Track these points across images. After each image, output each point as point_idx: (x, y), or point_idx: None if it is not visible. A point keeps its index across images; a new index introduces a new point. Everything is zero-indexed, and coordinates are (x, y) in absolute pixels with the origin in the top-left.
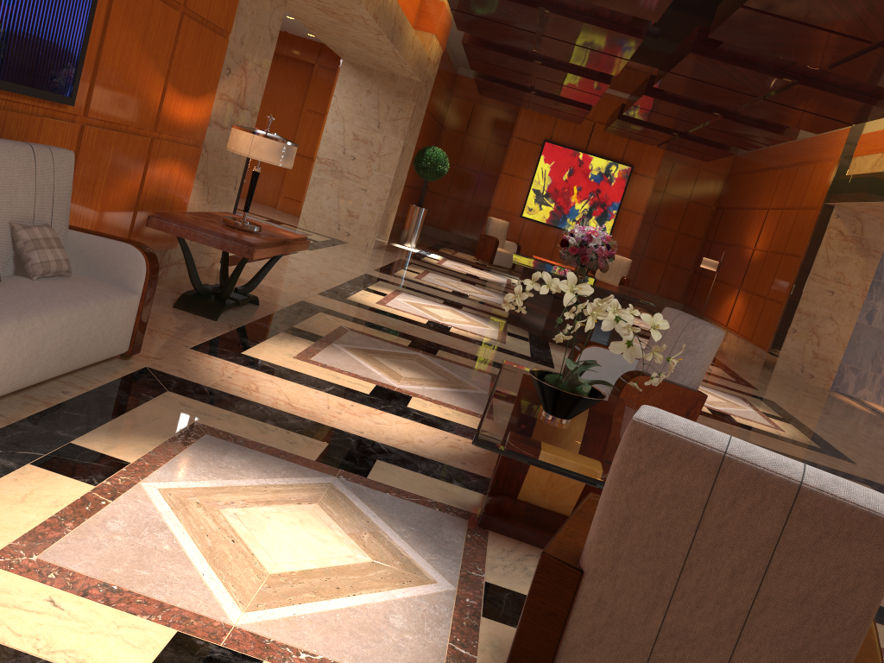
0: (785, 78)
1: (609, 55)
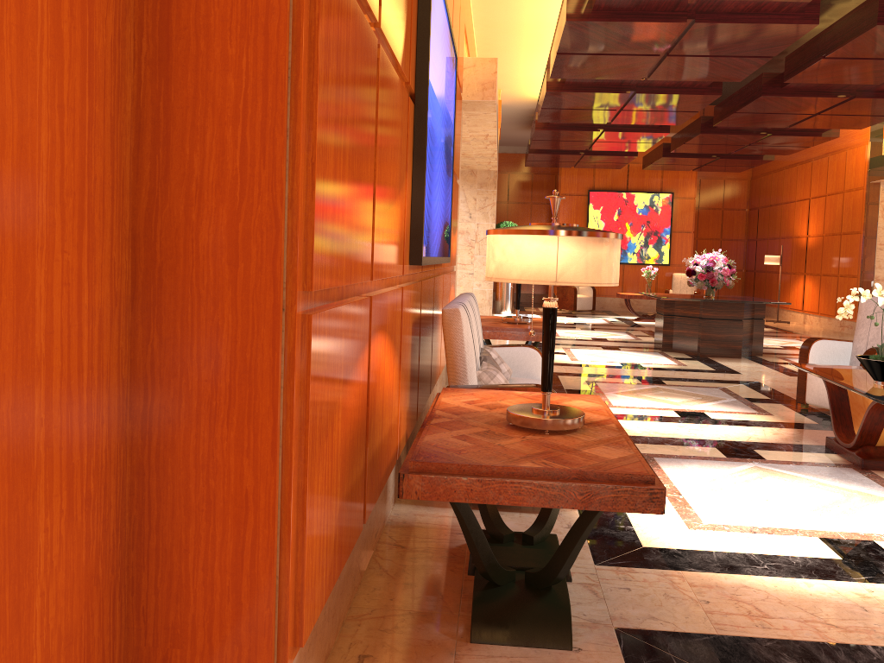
0: (843, 96)
1: (681, 112)
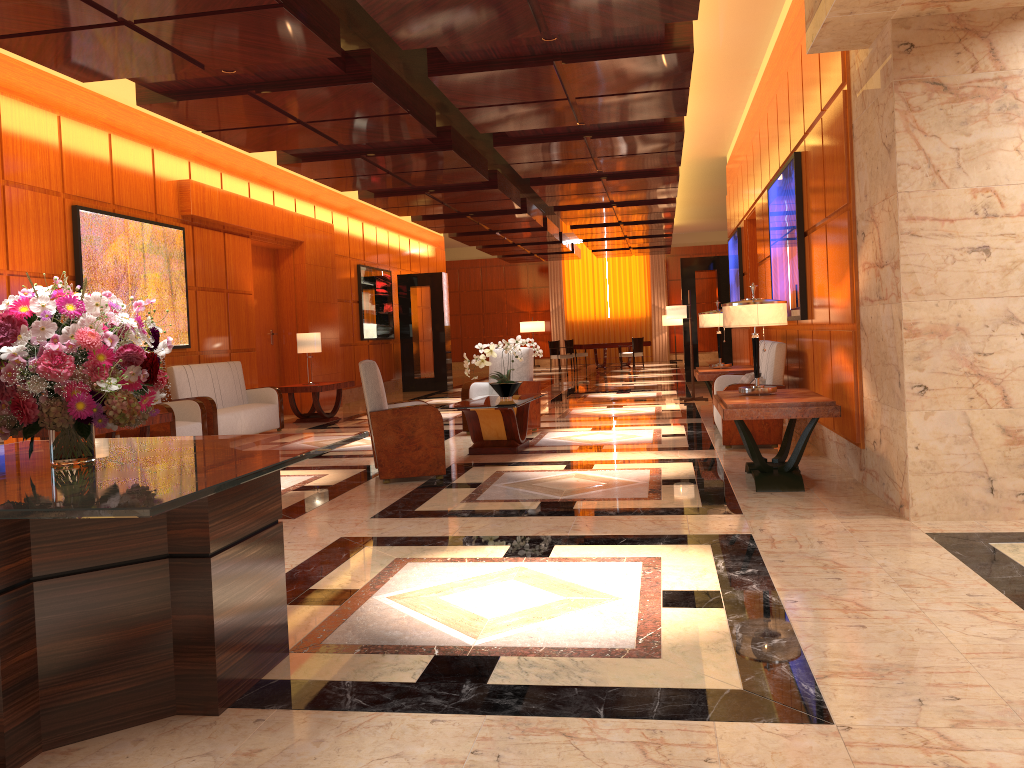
0: None
1: None
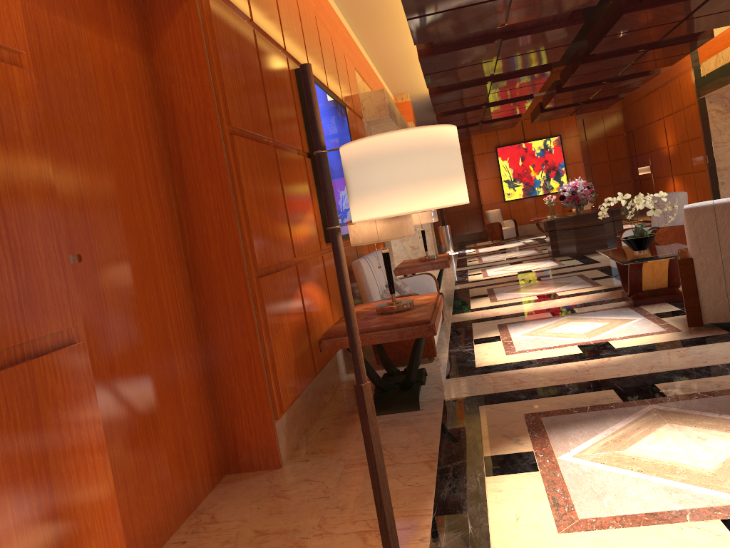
0: (639, 51)
1: (532, 85)
